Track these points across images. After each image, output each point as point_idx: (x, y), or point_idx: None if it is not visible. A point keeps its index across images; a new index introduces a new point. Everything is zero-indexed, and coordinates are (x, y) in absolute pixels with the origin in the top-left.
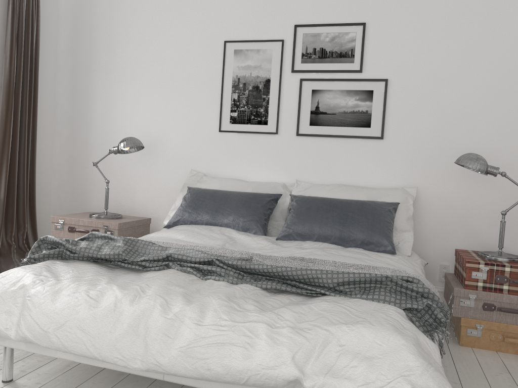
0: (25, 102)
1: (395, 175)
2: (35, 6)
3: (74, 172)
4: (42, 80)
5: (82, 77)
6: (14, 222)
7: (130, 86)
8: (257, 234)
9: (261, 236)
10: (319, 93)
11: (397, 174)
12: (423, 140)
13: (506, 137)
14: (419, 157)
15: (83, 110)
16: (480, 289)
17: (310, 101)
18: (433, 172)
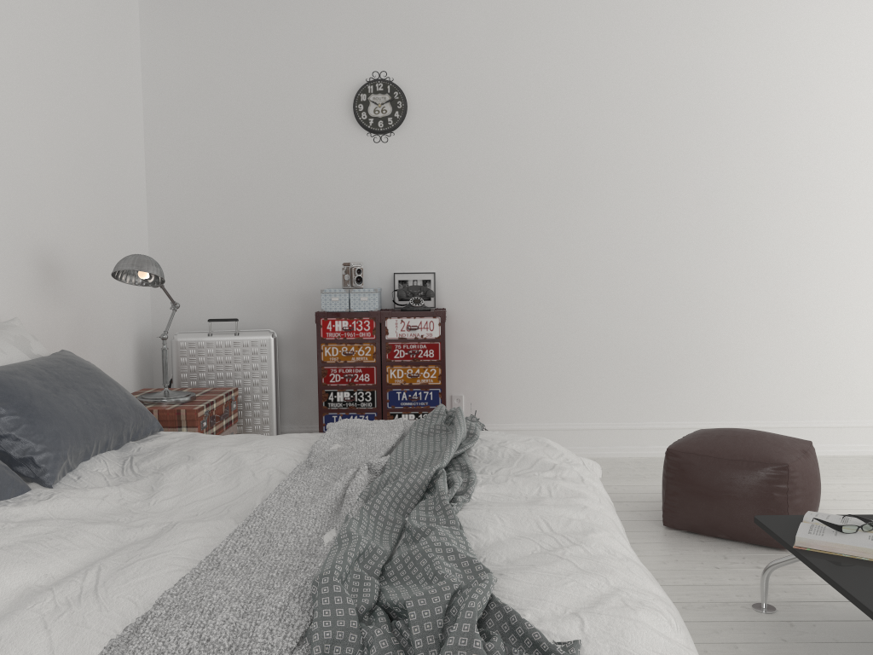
0: None
1: None
2: None
3: None
4: None
5: None
6: None
7: None
8: (18, 493)
9: (45, 491)
10: None
11: None
12: None
13: (67, 224)
14: None
15: None
16: None
17: None
18: (12, 287)
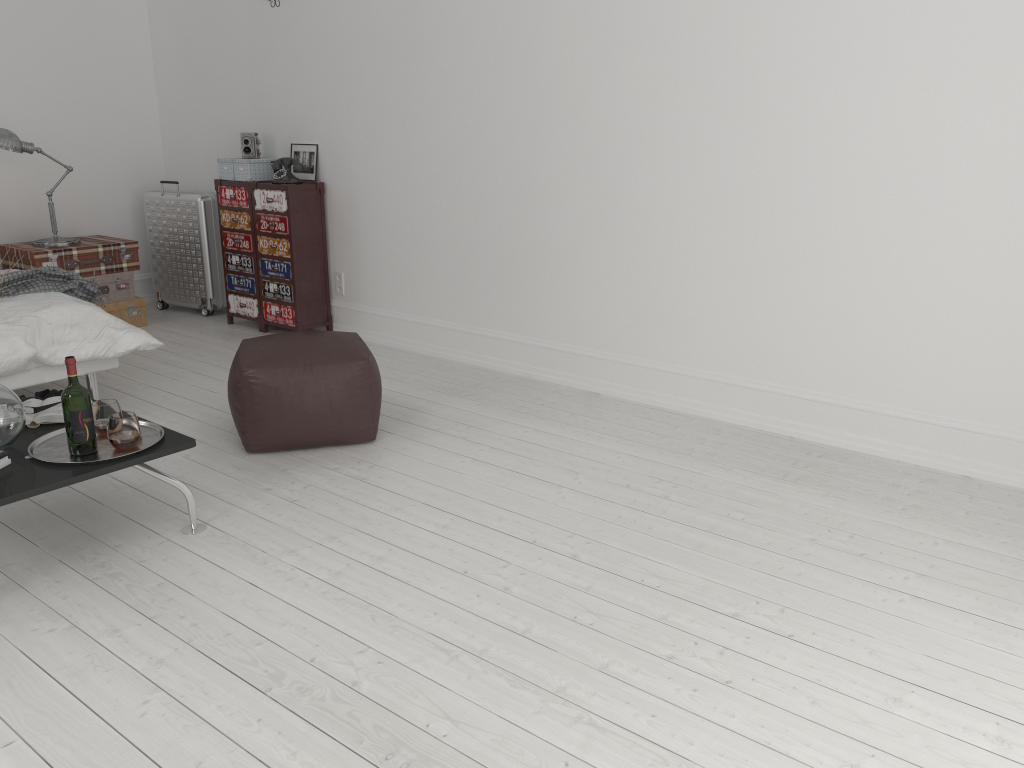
0: None
1: None
2: None
3: None
4: None
5: None
6: None
7: None
8: None
9: None
10: None
11: None
12: None
13: (14, 101)
14: None
15: None
16: None
17: None
18: None
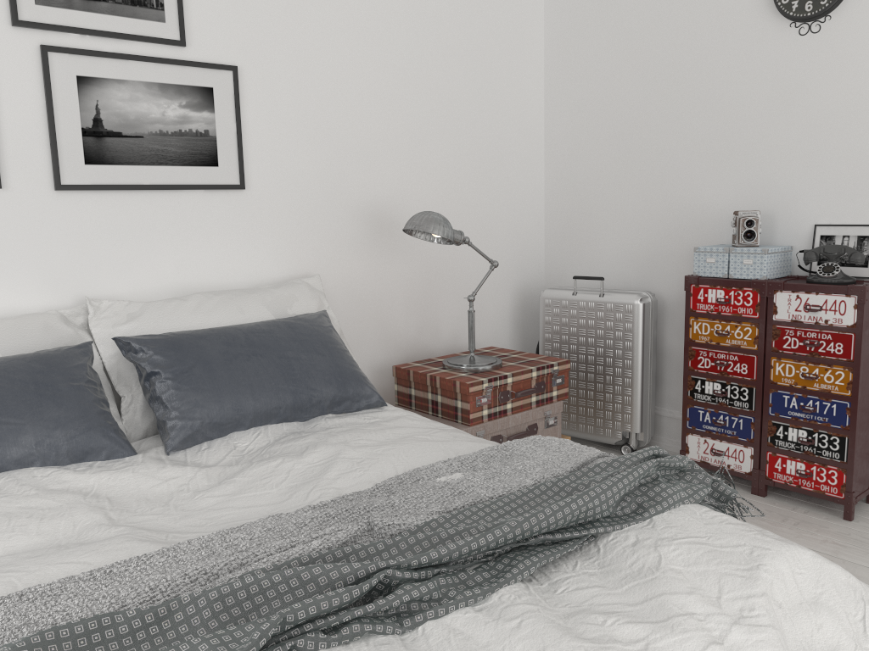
0: None
1: (273, 257)
2: None
3: None
4: None
5: None
6: None
7: None
8: (117, 456)
9: (138, 459)
10: (98, 85)
11: (277, 255)
12: (309, 188)
13: (412, 177)
14: (306, 220)
15: None
16: (486, 420)
17: (78, 105)
18: (330, 244)
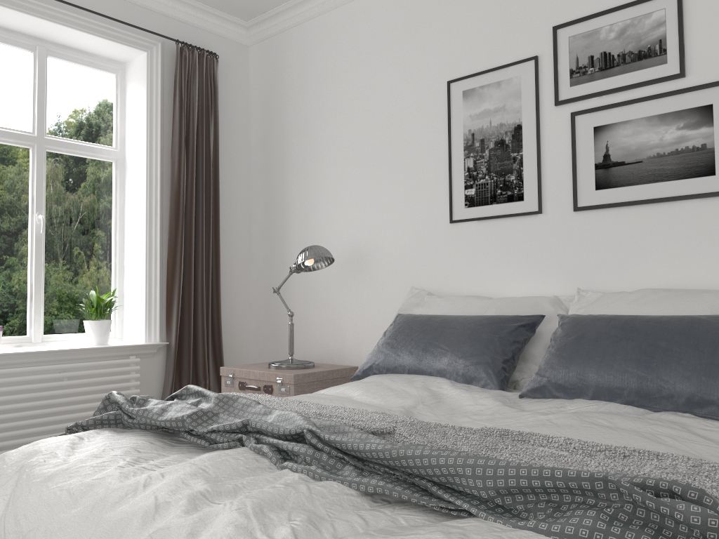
0: (200, 217)
1: None
2: (211, 94)
3: (272, 306)
4: (229, 187)
5: (276, 174)
6: (190, 377)
7: (330, 175)
8: (488, 387)
9: (491, 391)
10: (608, 130)
11: None
12: None
13: None
14: None
15: (279, 219)
16: None
17: (592, 148)
18: None
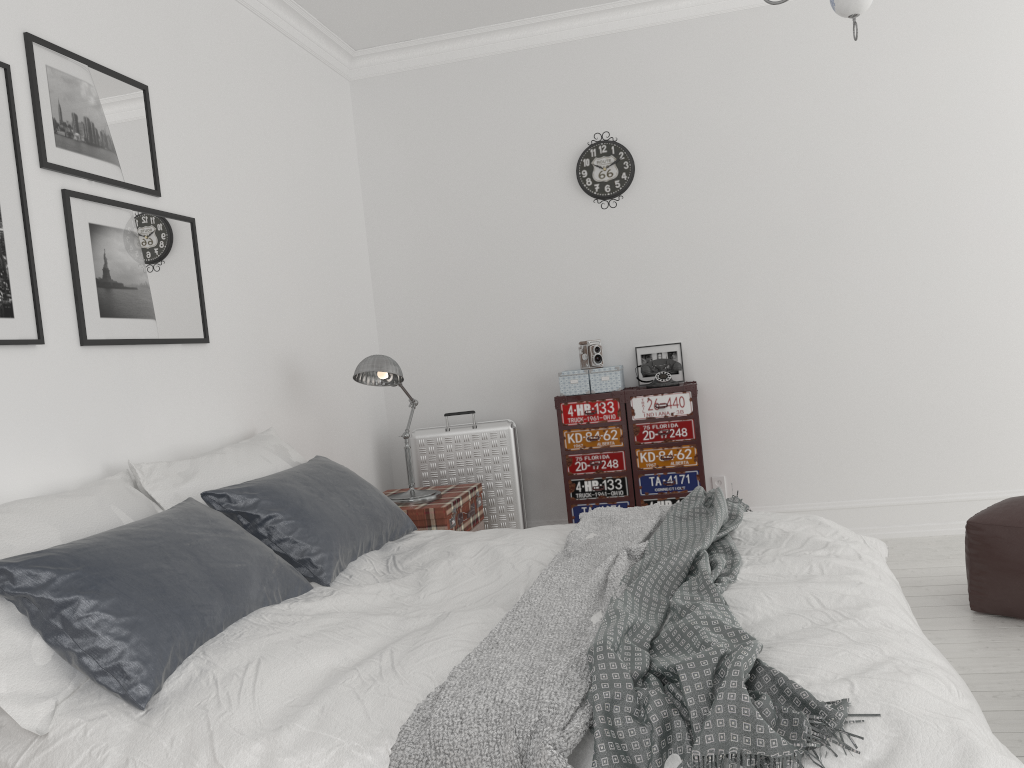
0: None
1: (231, 413)
2: None
3: None
4: None
5: None
6: None
7: None
8: (303, 590)
9: (326, 588)
10: (105, 234)
11: (233, 410)
12: (246, 341)
13: (305, 330)
14: (248, 374)
15: None
16: None
17: (93, 254)
18: (264, 398)
